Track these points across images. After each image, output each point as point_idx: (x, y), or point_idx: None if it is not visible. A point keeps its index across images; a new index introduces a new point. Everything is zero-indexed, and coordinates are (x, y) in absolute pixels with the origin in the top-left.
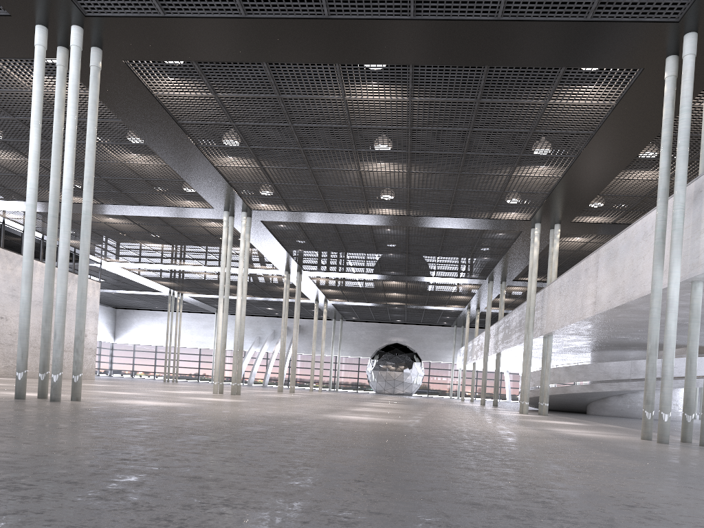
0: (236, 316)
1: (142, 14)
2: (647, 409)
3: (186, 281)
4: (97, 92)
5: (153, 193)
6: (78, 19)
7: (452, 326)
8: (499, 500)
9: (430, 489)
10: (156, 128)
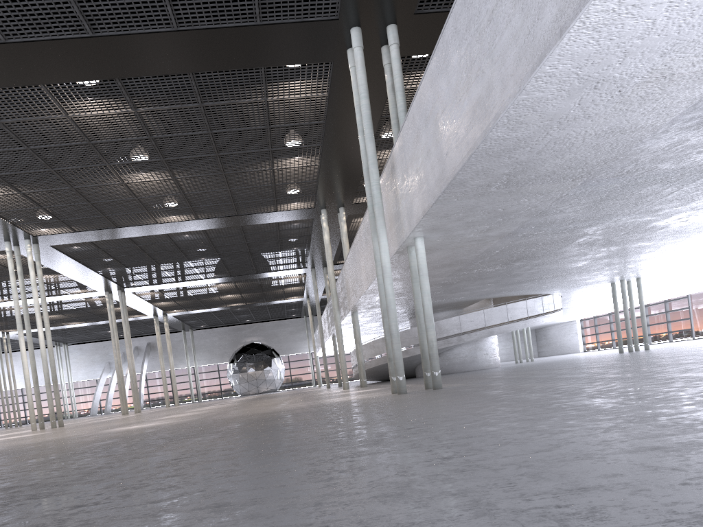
0: (40, 347)
1: None
2: (391, 366)
3: (5, 319)
4: None
5: None
6: None
7: (302, 316)
8: (52, 478)
9: (5, 482)
10: None
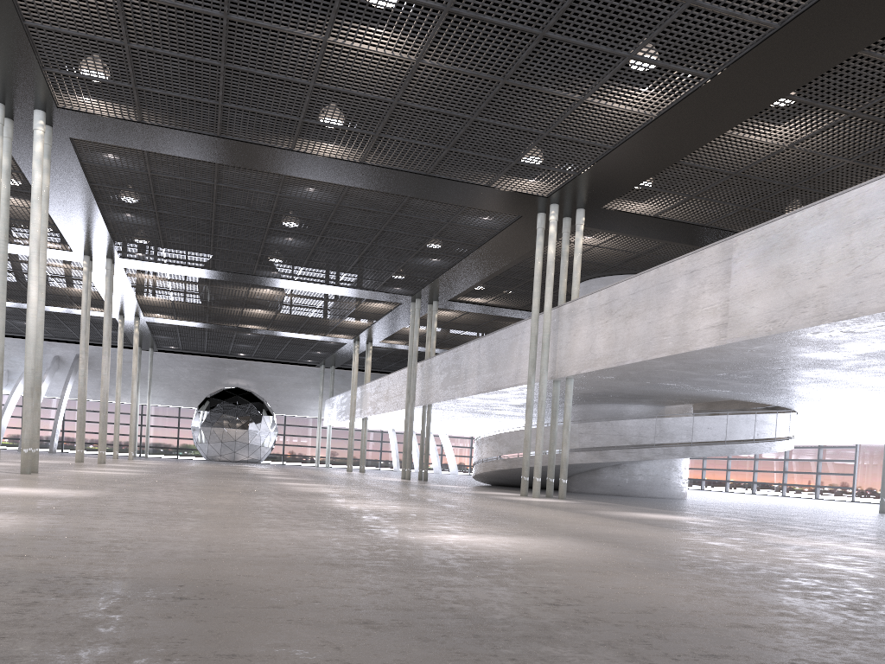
0: (28, 319)
1: None
2: None
3: None
4: None
5: None
6: None
7: (317, 366)
8: None
9: None
10: None
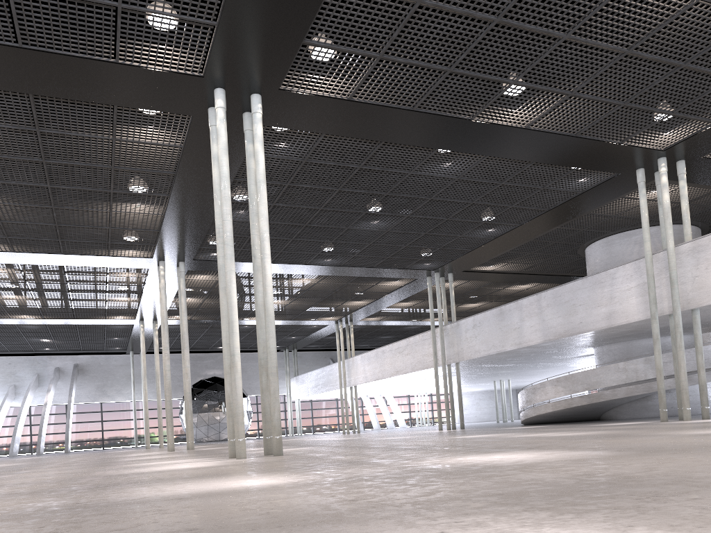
0: (267, 298)
1: None
2: None
3: None
4: None
5: (99, 1)
6: None
7: (280, 350)
8: None
9: None
10: None
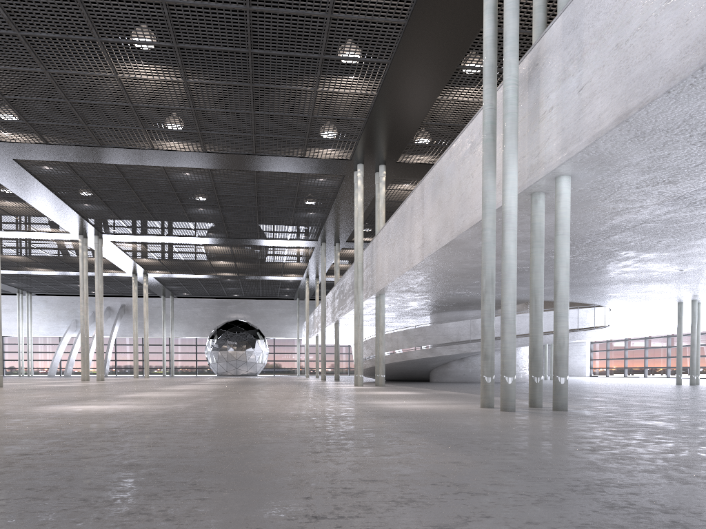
0: None
1: None
2: (487, 366)
3: None
4: None
5: None
6: None
7: (294, 299)
8: None
9: None
10: None
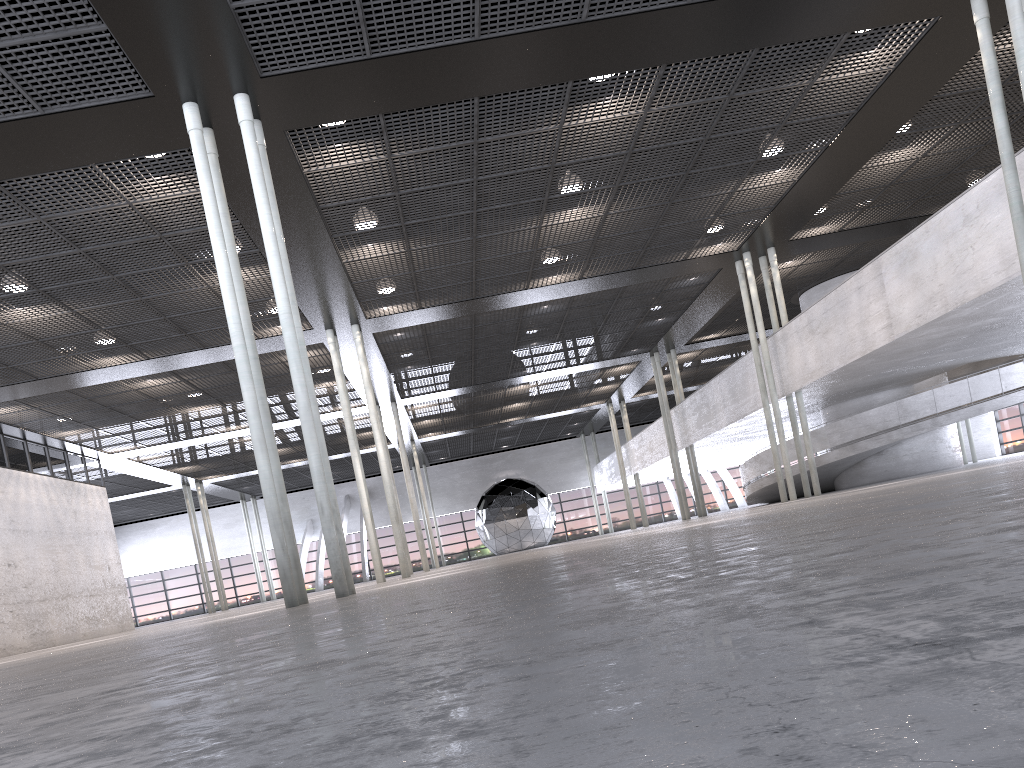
0: (381, 470)
1: (339, 61)
2: None
3: (218, 458)
4: (271, 179)
5: None
6: (248, 84)
7: (577, 436)
8: None
9: None
10: (285, 222)
